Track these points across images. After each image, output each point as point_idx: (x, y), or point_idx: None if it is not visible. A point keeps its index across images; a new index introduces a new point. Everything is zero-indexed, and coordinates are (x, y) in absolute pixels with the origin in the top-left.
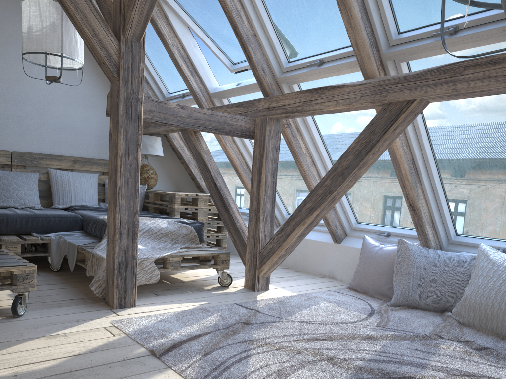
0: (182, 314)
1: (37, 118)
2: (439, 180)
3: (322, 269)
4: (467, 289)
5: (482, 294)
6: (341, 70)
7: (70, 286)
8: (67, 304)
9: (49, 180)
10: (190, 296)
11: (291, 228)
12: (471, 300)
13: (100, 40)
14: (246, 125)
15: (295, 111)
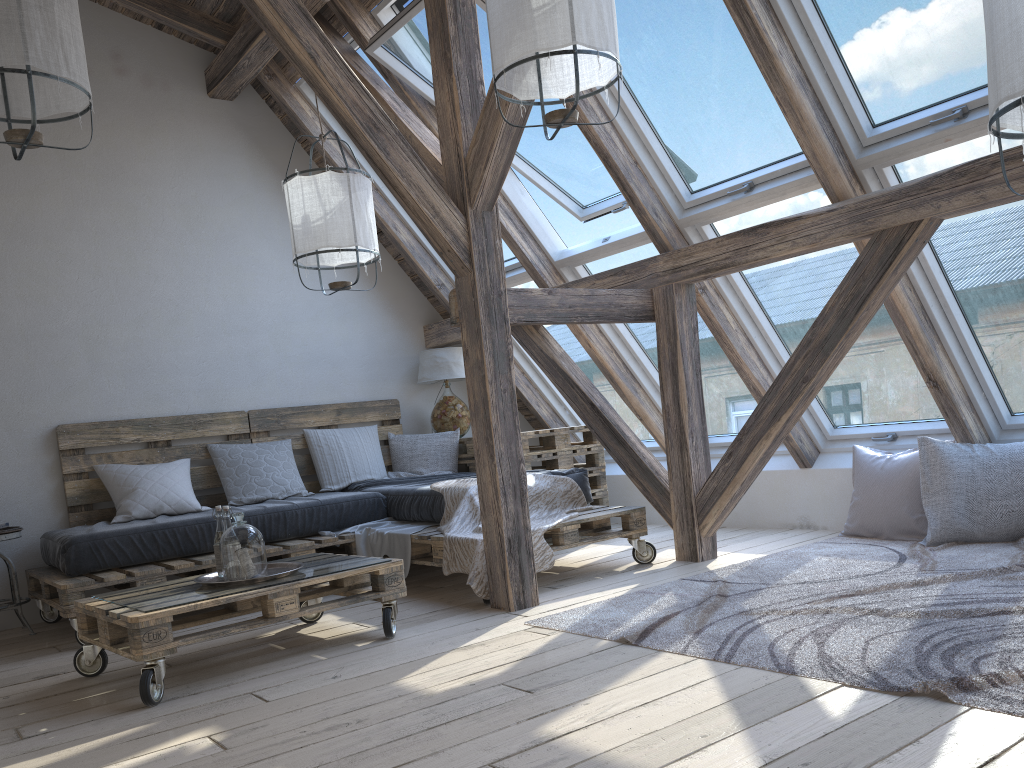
0: (617, 601)
1: (275, 352)
2: (968, 332)
3: (786, 516)
4: None
5: None
6: (786, 193)
7: (413, 599)
8: (438, 616)
9: (304, 448)
10: (605, 582)
11: (746, 448)
12: None
13: (442, 220)
14: (639, 301)
15: (722, 267)
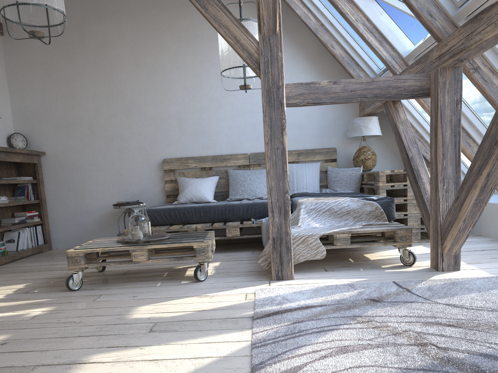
0: (323, 288)
1: None
2: None
3: None
4: None
5: None
6: None
7: None
8: (244, 274)
9: None
10: (356, 273)
11: (464, 194)
12: None
13: (241, 45)
14: (417, 83)
15: (459, 52)
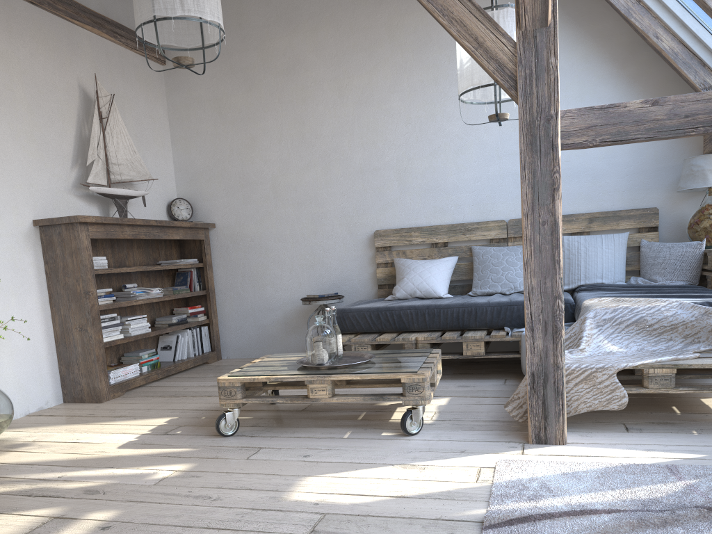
0: (618, 470)
1: None
2: None
3: None
4: None
5: None
6: None
7: None
8: (483, 427)
9: None
10: (684, 440)
11: None
12: None
13: (485, 50)
14: None
15: None
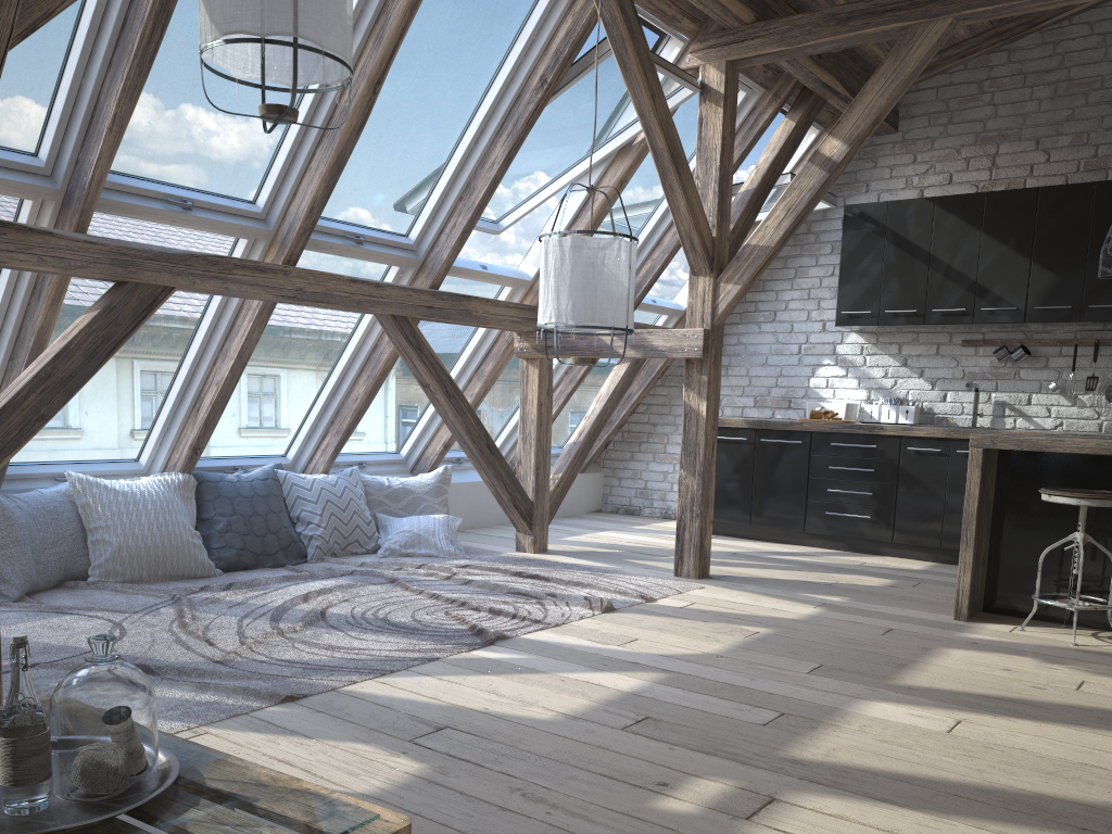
0: None
1: None
2: None
3: None
4: (109, 536)
5: (142, 535)
6: None
7: None
8: None
9: None
10: None
11: None
12: (131, 547)
13: None
14: None
15: None
